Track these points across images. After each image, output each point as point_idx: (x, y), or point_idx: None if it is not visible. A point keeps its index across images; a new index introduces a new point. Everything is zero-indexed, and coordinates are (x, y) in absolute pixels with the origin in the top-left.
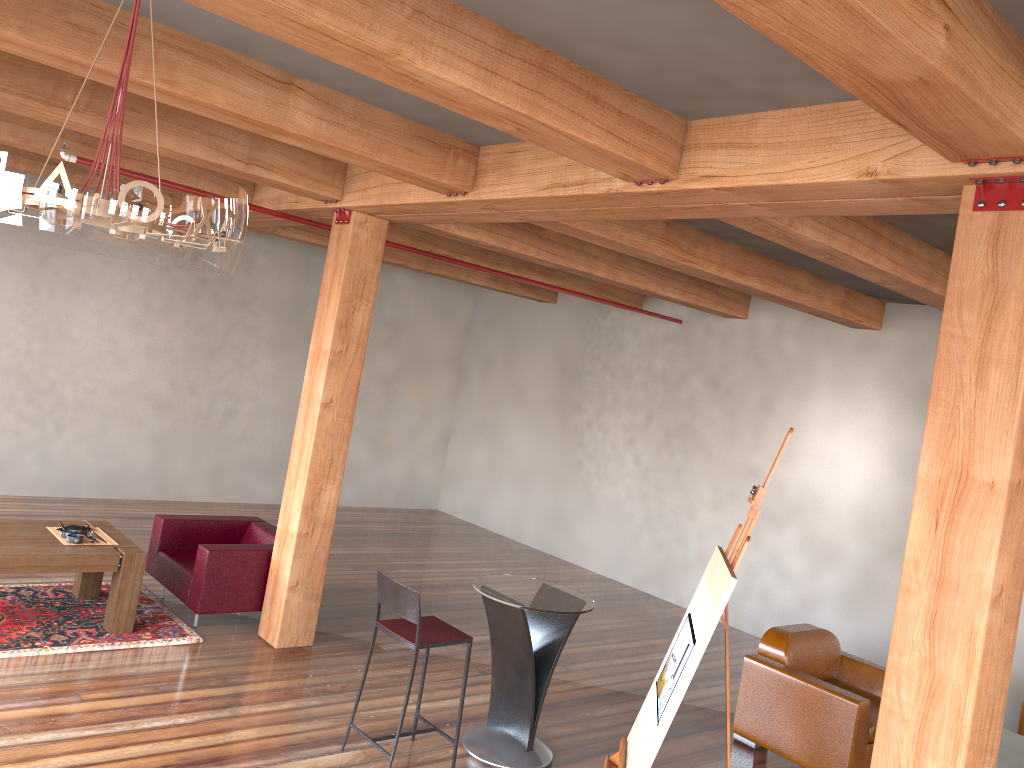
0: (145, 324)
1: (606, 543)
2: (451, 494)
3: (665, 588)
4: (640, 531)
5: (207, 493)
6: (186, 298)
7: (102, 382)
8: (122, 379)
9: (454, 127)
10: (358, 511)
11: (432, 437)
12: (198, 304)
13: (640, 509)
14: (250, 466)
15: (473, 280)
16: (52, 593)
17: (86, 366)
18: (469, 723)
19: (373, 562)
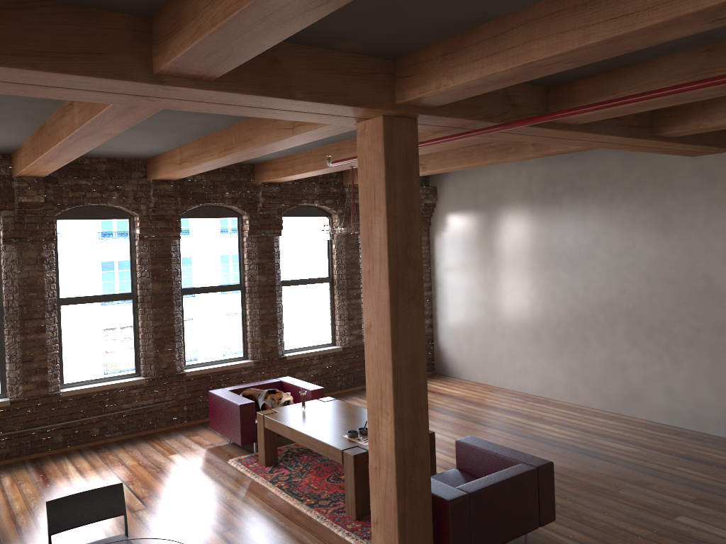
0: None
1: None
2: None
3: None
4: None
5: None
6: None
7: (705, 319)
8: (724, 315)
9: None
10: None
11: None
12: None
13: None
14: None
15: None
16: None
17: (687, 304)
18: None
19: None
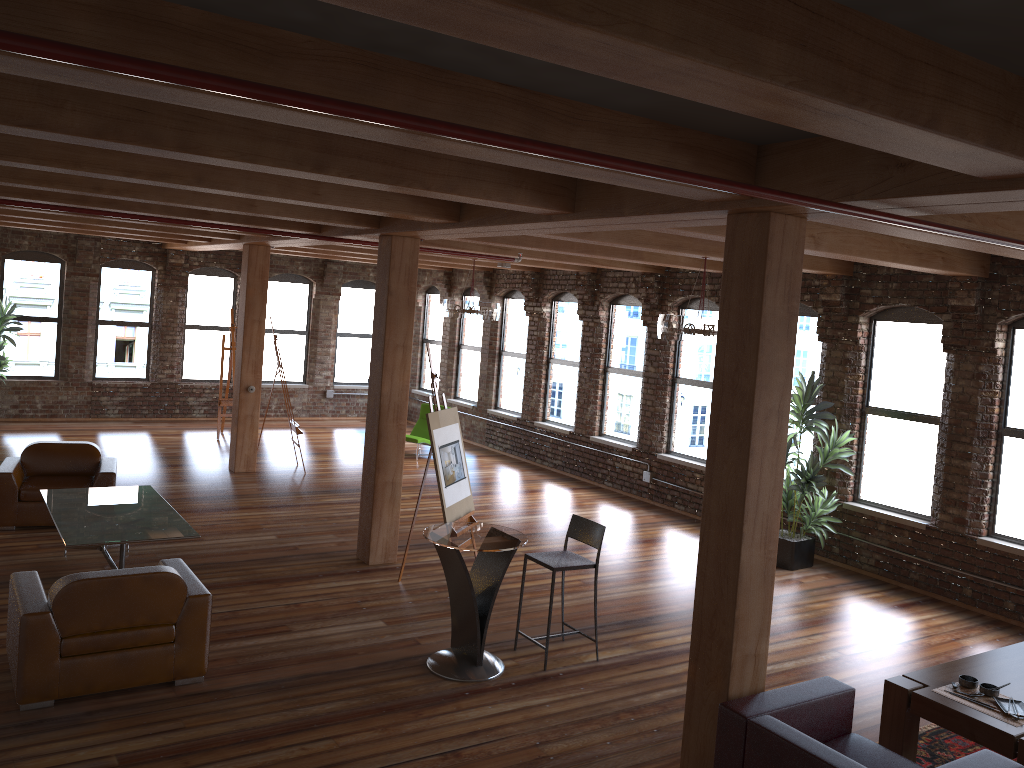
0: None
1: None
2: None
3: None
4: None
5: None
6: None
7: None
8: None
9: None
10: None
11: None
12: None
13: None
14: None
15: None
16: None
17: None
18: (492, 686)
19: None
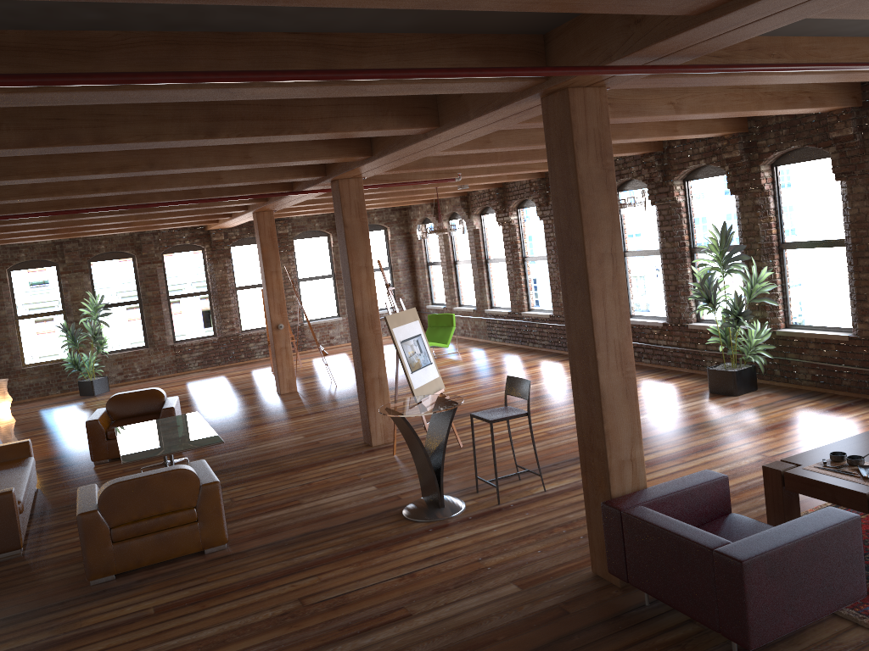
0: None
1: None
2: None
3: None
4: None
5: None
6: None
7: None
8: None
9: None
10: None
11: None
12: None
13: None
14: None
15: None
16: None
17: None
18: (452, 521)
19: None
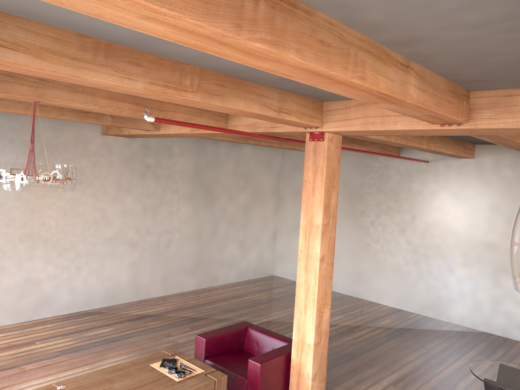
0: (119, 198)
1: (393, 289)
2: (282, 266)
3: (438, 312)
4: (416, 281)
5: (161, 291)
6: (139, 178)
7: (99, 237)
8: (110, 233)
9: (477, 83)
10: (240, 285)
11: (268, 235)
12: (146, 181)
13: (414, 269)
14: (181, 270)
15: (302, 148)
16: None
17: (89, 229)
18: None
19: (284, 325)
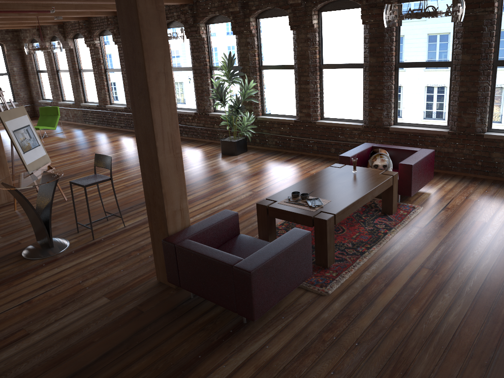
0: None
1: None
2: None
3: None
4: None
5: None
6: None
7: None
8: None
9: None
10: None
11: None
12: None
13: None
14: None
15: None
16: (340, 256)
17: None
18: (60, 256)
19: None
